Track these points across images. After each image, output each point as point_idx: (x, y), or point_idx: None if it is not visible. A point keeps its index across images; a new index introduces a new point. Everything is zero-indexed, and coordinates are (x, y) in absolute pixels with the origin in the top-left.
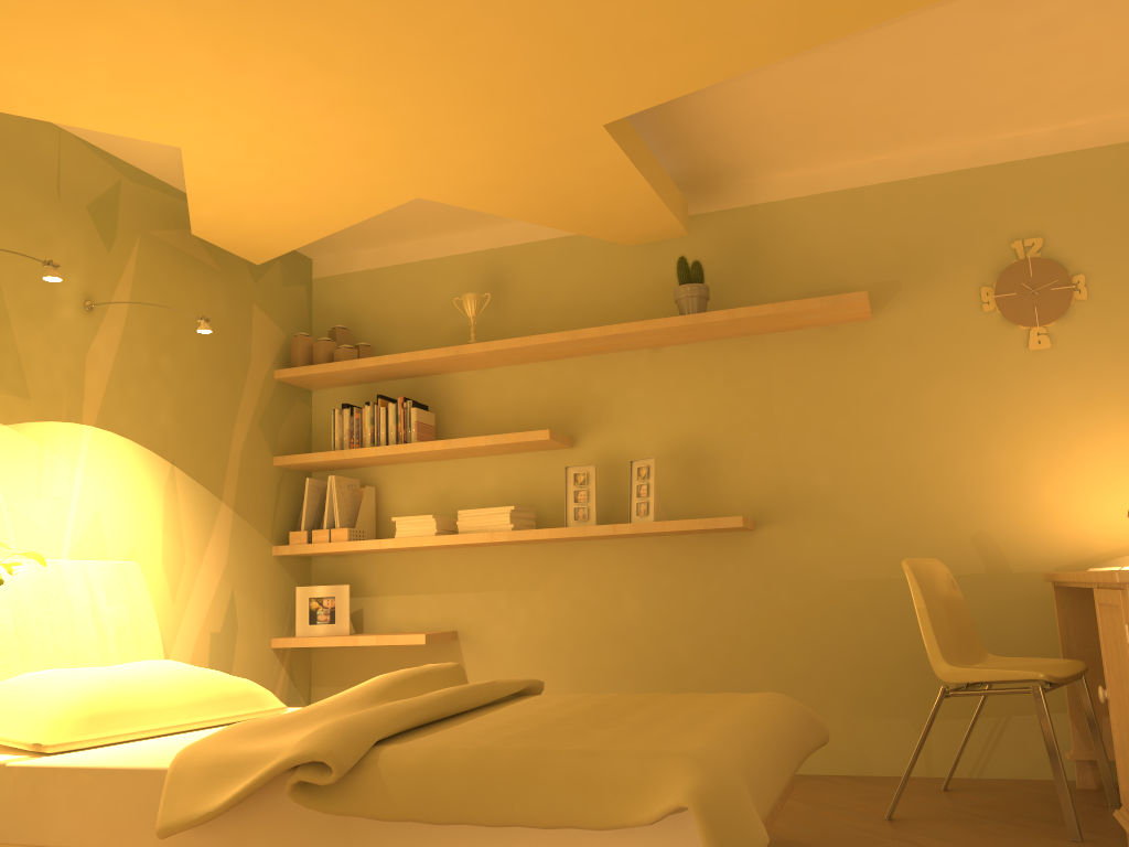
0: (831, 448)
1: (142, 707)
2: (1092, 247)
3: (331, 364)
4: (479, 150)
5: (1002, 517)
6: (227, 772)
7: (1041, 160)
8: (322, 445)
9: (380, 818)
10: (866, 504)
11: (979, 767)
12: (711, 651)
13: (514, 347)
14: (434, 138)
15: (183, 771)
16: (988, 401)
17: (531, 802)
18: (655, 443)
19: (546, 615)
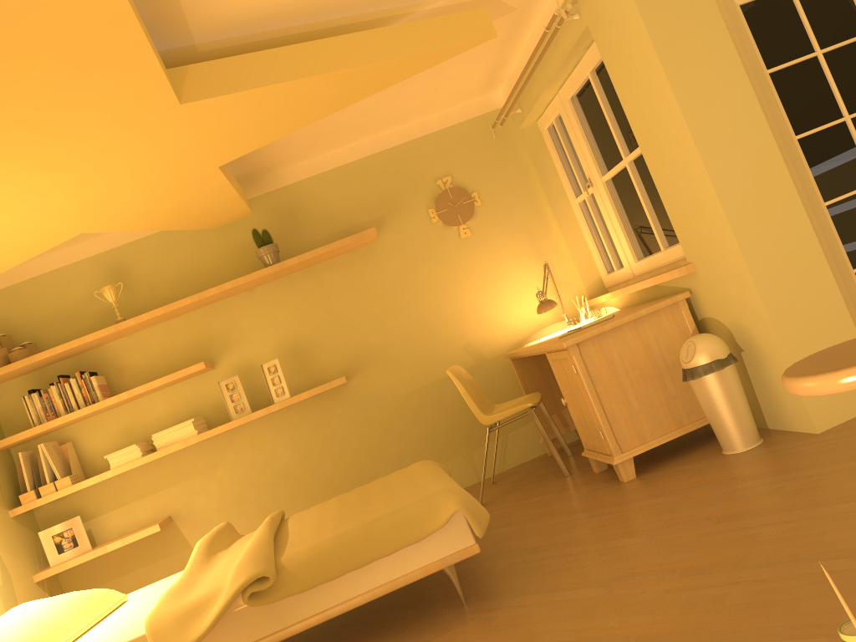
0: (376, 321)
1: (56, 628)
2: (475, 176)
3: (12, 364)
4: (135, 196)
5: (474, 332)
6: (192, 614)
7: (437, 133)
8: (12, 426)
9: (302, 591)
10: (404, 347)
11: (501, 465)
12: (343, 461)
13: (159, 315)
14: (108, 195)
15: (159, 628)
16: (450, 272)
17: (379, 545)
18: (269, 349)
19: (231, 481)
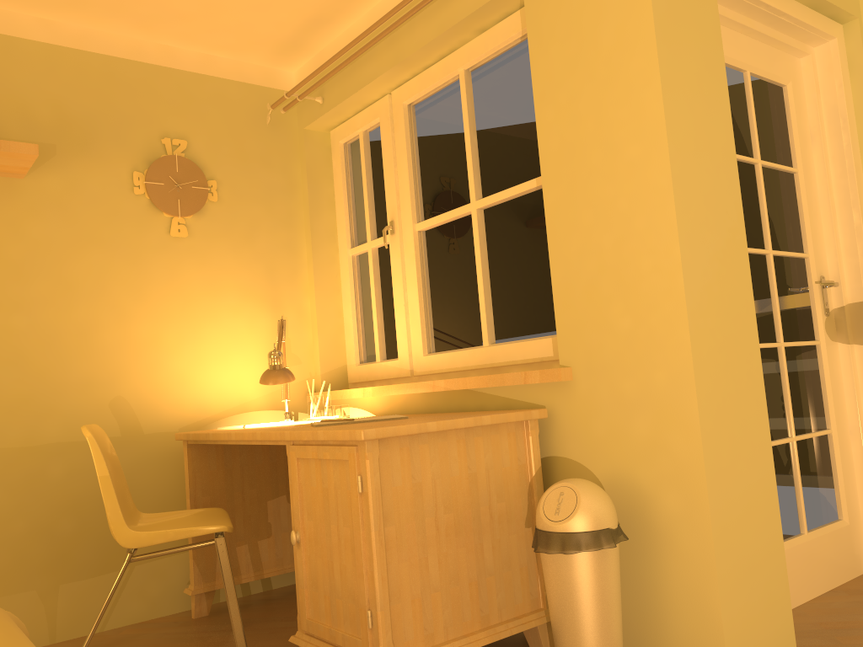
0: None
1: None
2: (223, 160)
3: None
4: None
5: (139, 384)
6: None
7: (190, 75)
8: None
9: None
10: (3, 369)
11: (103, 620)
12: None
13: None
14: None
15: None
16: (133, 277)
17: None
18: None
19: None
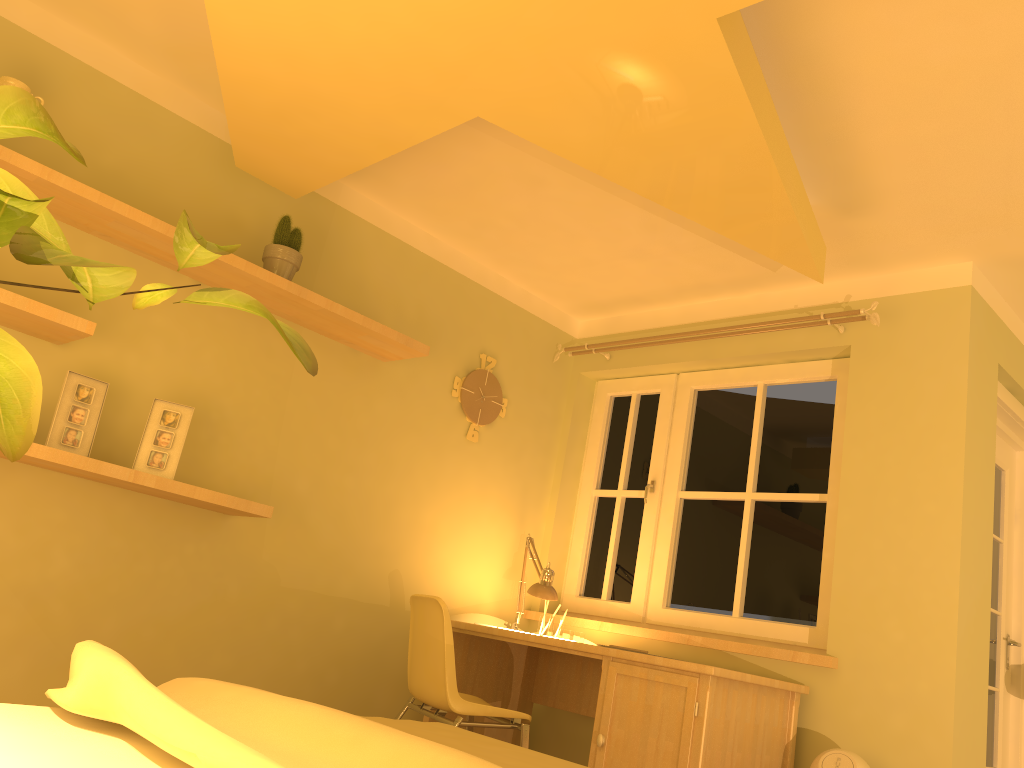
0: (320, 459)
1: None
2: (516, 383)
3: None
4: (367, 34)
5: (413, 563)
6: None
7: (511, 305)
8: None
9: None
10: (328, 521)
11: None
12: (139, 635)
13: (86, 199)
14: None
15: None
16: (432, 466)
17: None
18: (161, 384)
19: None
